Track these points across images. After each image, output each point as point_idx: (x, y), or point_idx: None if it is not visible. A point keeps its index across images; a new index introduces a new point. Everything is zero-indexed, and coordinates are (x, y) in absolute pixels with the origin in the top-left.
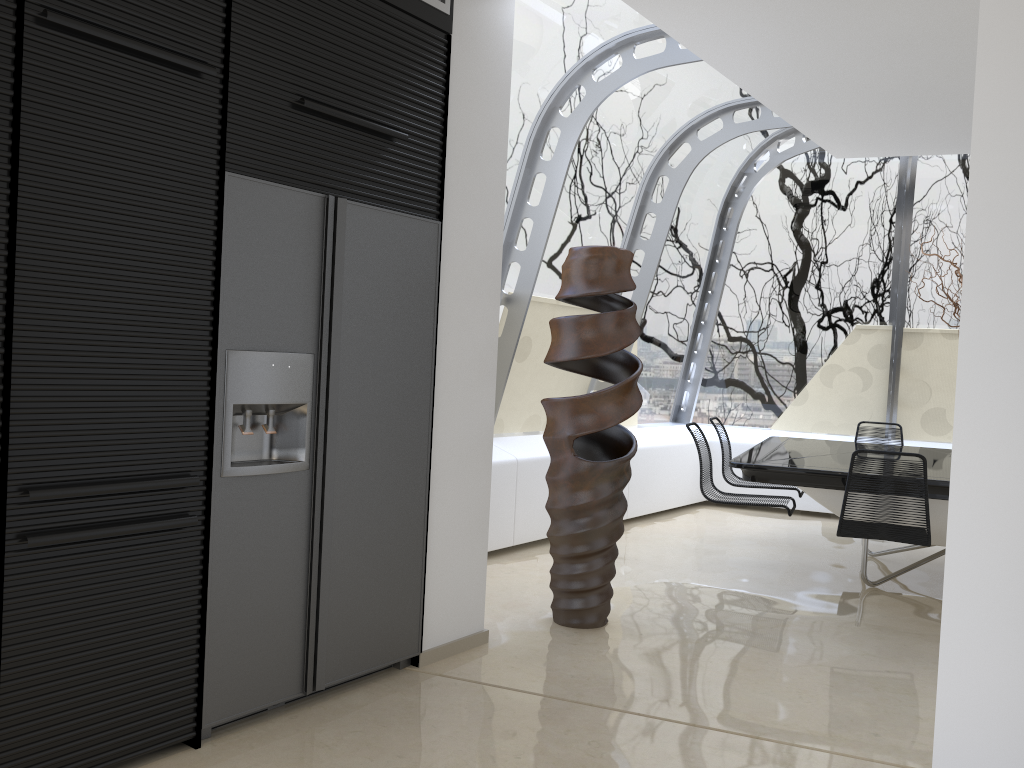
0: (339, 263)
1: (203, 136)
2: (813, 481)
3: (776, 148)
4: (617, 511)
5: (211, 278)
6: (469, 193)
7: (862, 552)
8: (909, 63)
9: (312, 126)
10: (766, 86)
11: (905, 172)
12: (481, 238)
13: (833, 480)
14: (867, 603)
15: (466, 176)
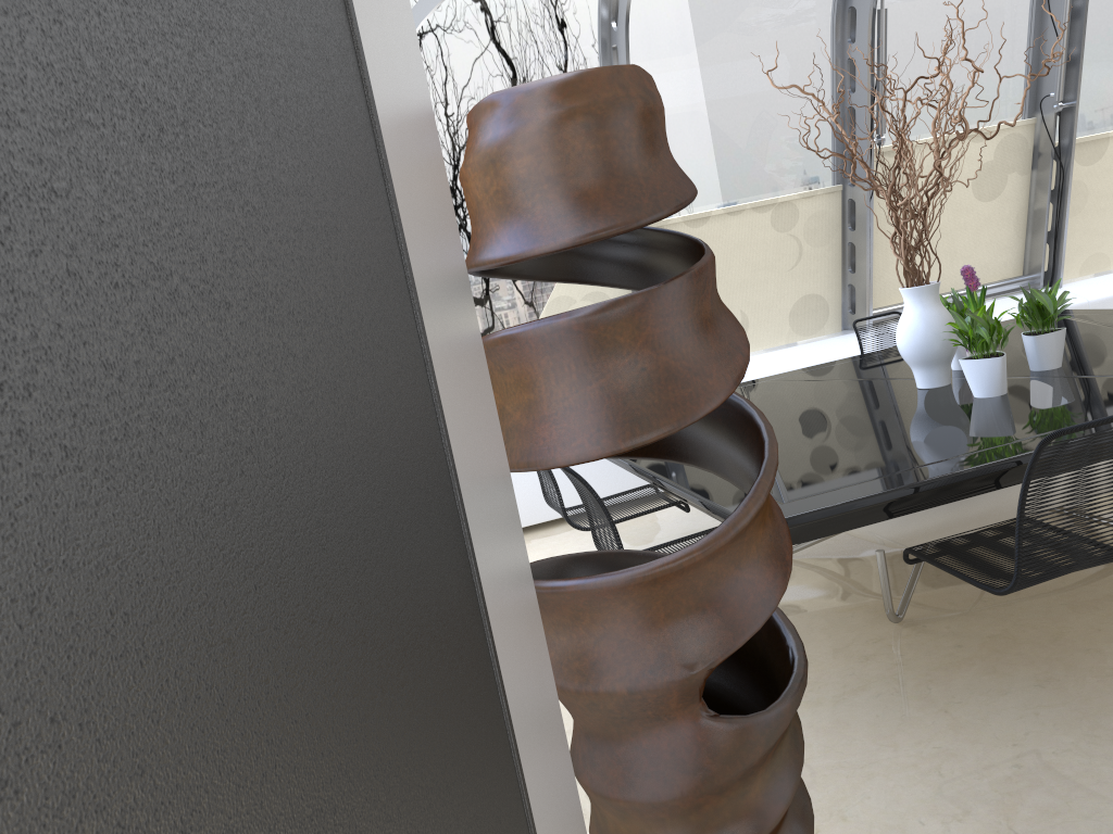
0: None
1: None
2: (895, 506)
3: None
4: (802, 793)
5: None
6: None
7: (882, 577)
8: None
9: None
10: None
11: None
12: (392, 19)
13: (925, 493)
14: (966, 665)
15: None
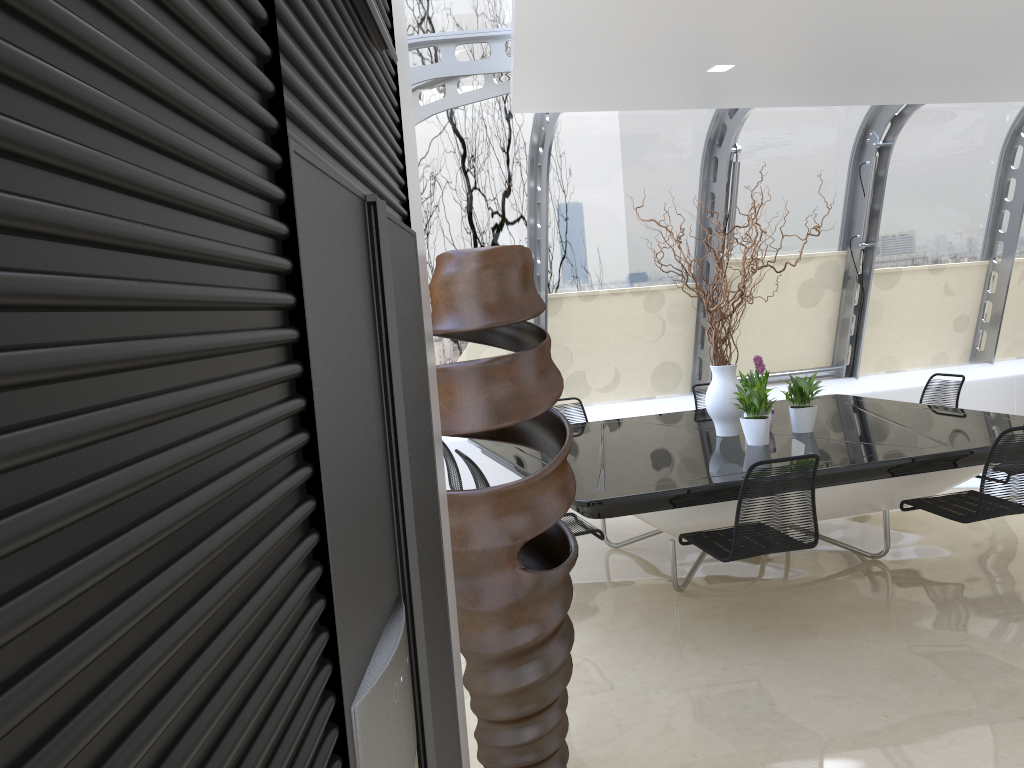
0: (395, 358)
1: (240, 6)
2: (670, 502)
3: (418, 99)
4: (569, 626)
5: (314, 507)
6: (409, 172)
7: (671, 558)
8: (719, 2)
9: (334, 11)
10: (545, 19)
11: (540, 129)
12: (420, 253)
13: (690, 496)
14: (714, 618)
15: (405, 140)
